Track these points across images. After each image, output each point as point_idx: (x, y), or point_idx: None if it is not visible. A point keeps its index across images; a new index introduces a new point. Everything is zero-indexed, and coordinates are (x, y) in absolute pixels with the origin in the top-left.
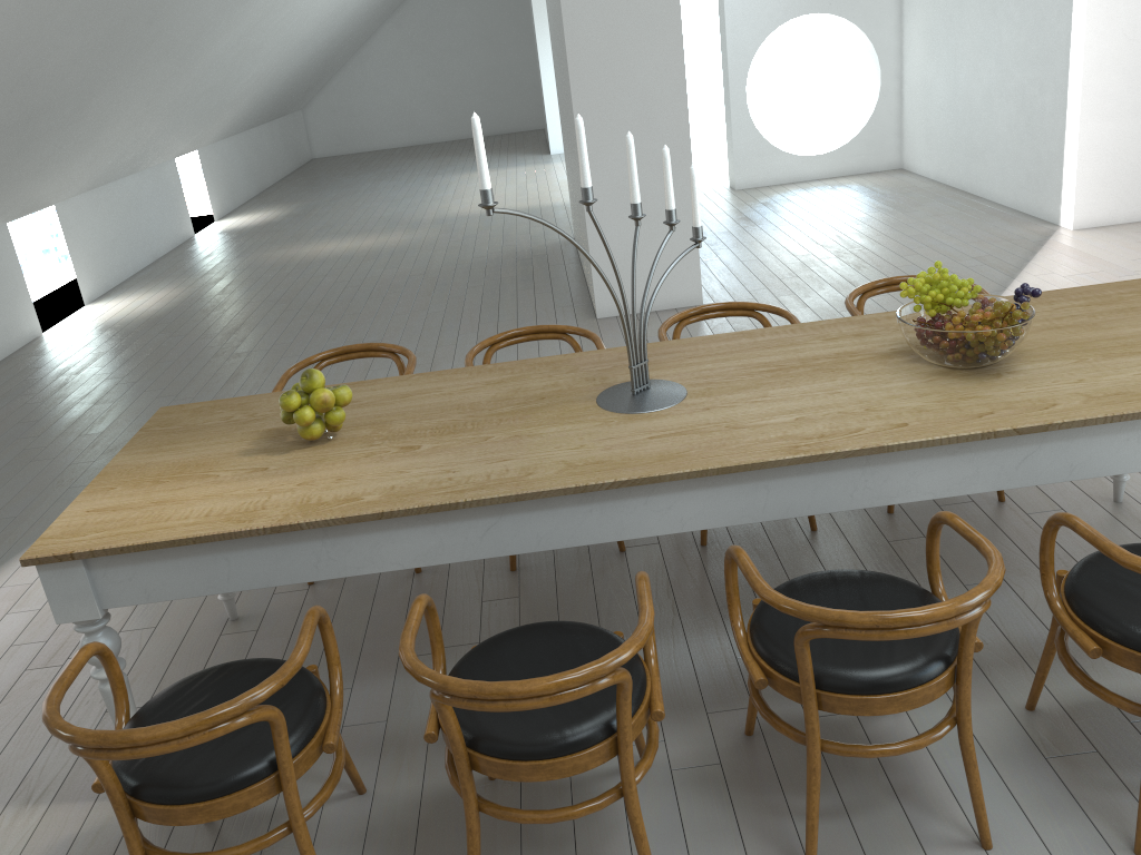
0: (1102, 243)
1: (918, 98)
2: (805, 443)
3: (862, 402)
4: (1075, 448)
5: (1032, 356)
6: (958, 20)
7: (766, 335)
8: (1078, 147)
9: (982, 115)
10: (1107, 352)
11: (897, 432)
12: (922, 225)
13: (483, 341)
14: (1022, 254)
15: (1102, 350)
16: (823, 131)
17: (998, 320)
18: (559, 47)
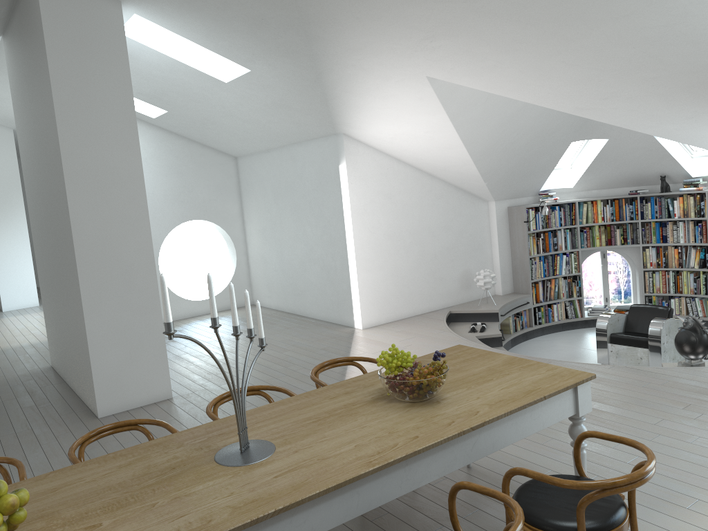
0: (380, 334)
1: (260, 265)
2: (373, 458)
3: (383, 429)
4: (493, 433)
5: (445, 389)
6: (279, 223)
7: (293, 401)
8: (358, 286)
9: (300, 272)
10: (476, 381)
11: (417, 441)
12: (283, 334)
13: (77, 440)
14: (345, 344)
15: (473, 381)
16: (195, 286)
17: (435, 371)
18: (56, 238)
